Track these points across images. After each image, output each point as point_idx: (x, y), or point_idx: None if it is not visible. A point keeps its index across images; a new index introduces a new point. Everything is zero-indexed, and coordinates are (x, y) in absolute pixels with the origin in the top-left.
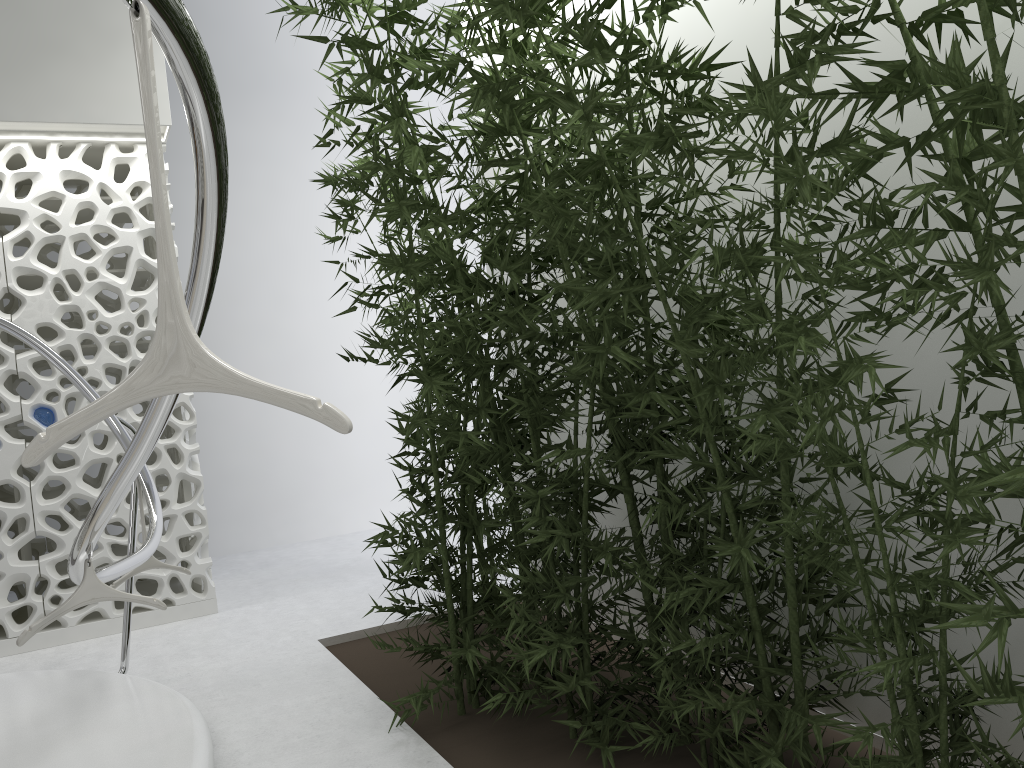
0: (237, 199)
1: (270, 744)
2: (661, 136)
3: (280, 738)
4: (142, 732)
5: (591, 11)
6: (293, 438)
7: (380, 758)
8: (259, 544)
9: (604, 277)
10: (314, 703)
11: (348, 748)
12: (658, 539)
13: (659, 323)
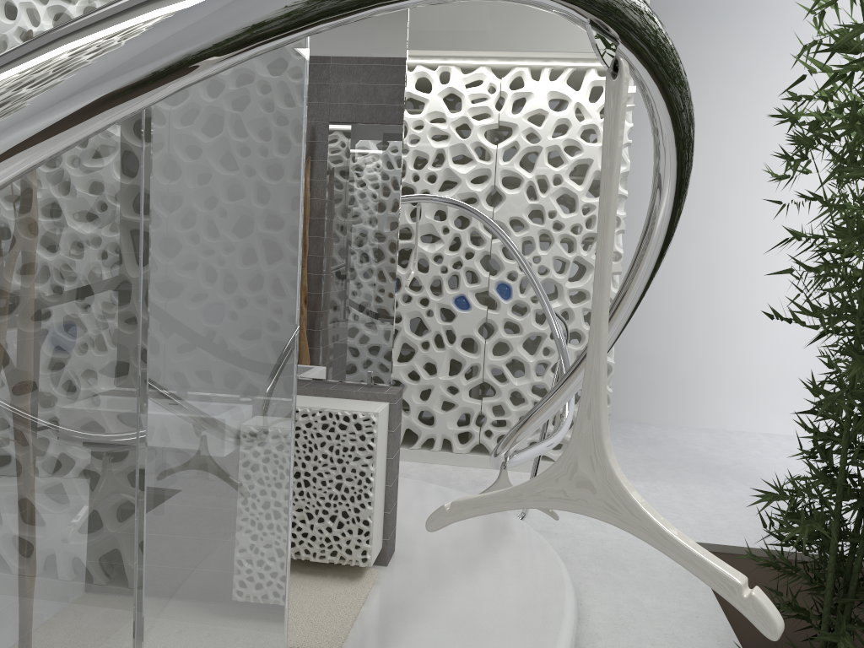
0: None
1: (625, 640)
2: None
3: (635, 637)
4: (525, 589)
5: None
6: (699, 335)
7: None
8: (651, 419)
9: None
10: (671, 612)
11: None
12: None
13: None
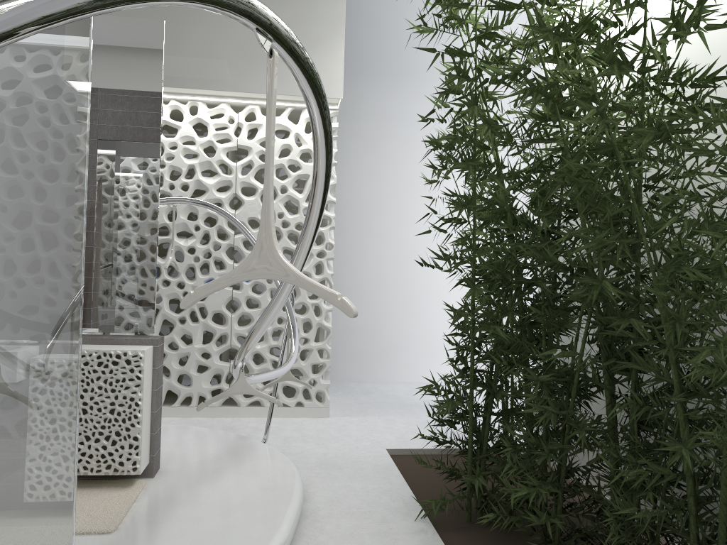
0: (382, 147)
1: (338, 508)
2: (660, 130)
3: (345, 506)
4: (264, 481)
5: (618, 36)
6: (397, 311)
7: (404, 536)
8: (365, 378)
9: (606, 229)
10: (372, 489)
11: (386, 524)
12: (625, 428)
13: (646, 268)
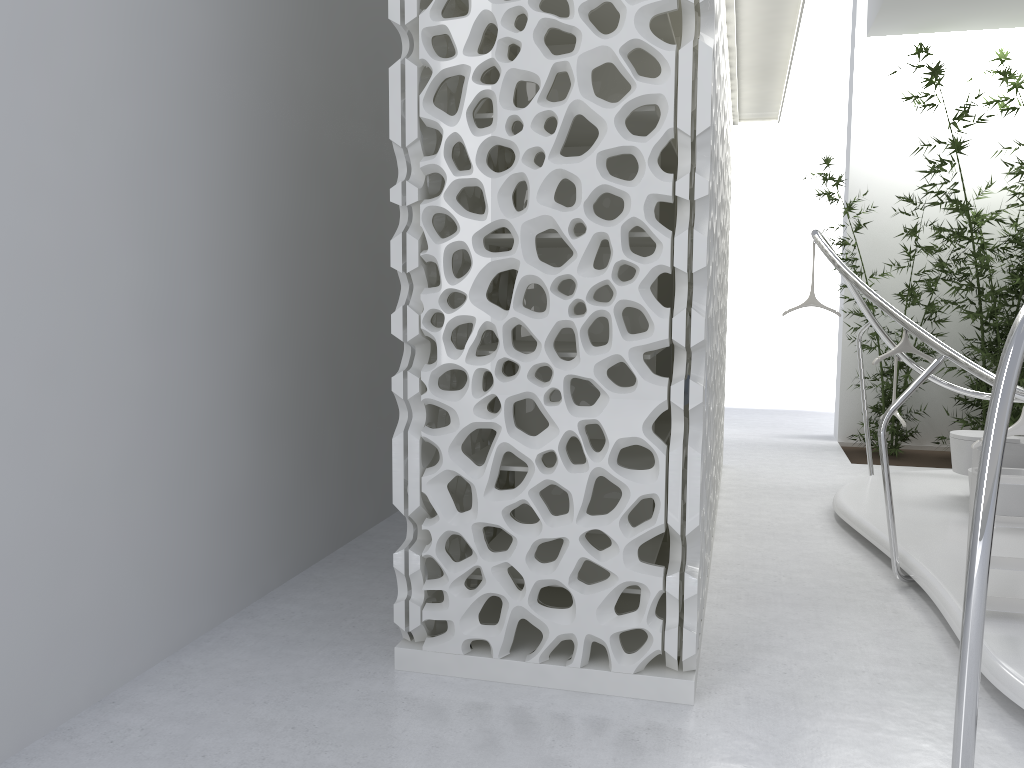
0: None
1: None
2: None
3: None
4: None
5: None
6: None
7: None
8: None
9: None
10: None
11: None
12: None
13: None
